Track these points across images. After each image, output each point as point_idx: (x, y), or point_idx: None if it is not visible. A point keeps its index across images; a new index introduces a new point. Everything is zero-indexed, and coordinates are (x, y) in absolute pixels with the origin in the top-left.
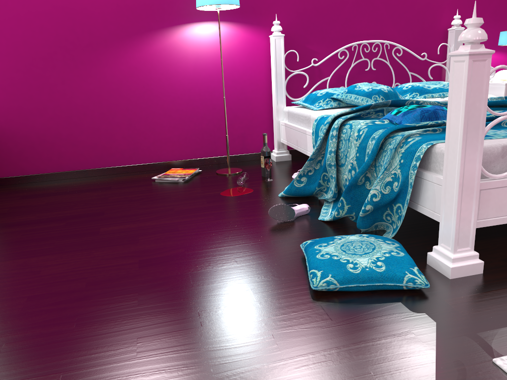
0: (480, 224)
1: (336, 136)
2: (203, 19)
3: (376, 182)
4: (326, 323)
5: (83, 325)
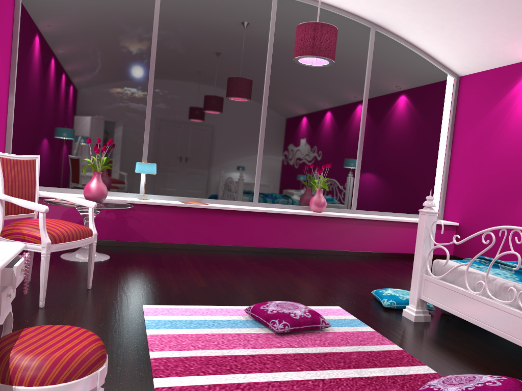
0: (423, 298)
1: None
2: None
3: None
4: (351, 294)
5: (336, 273)
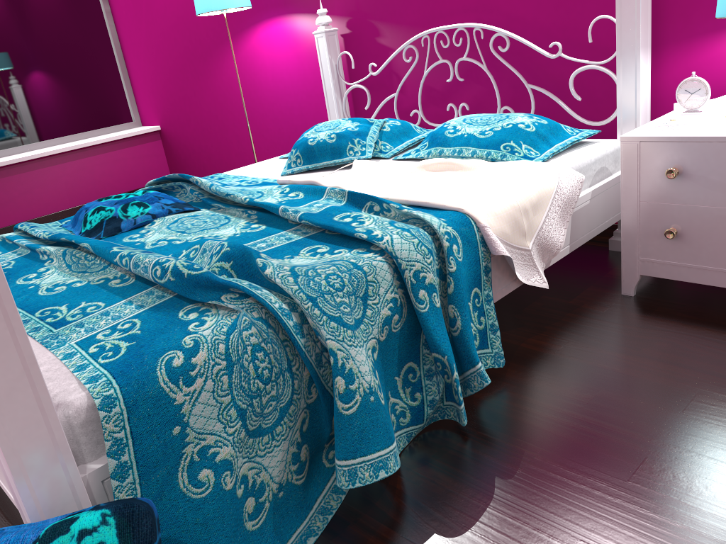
0: None
1: None
2: (270, 14)
3: None
4: None
5: None
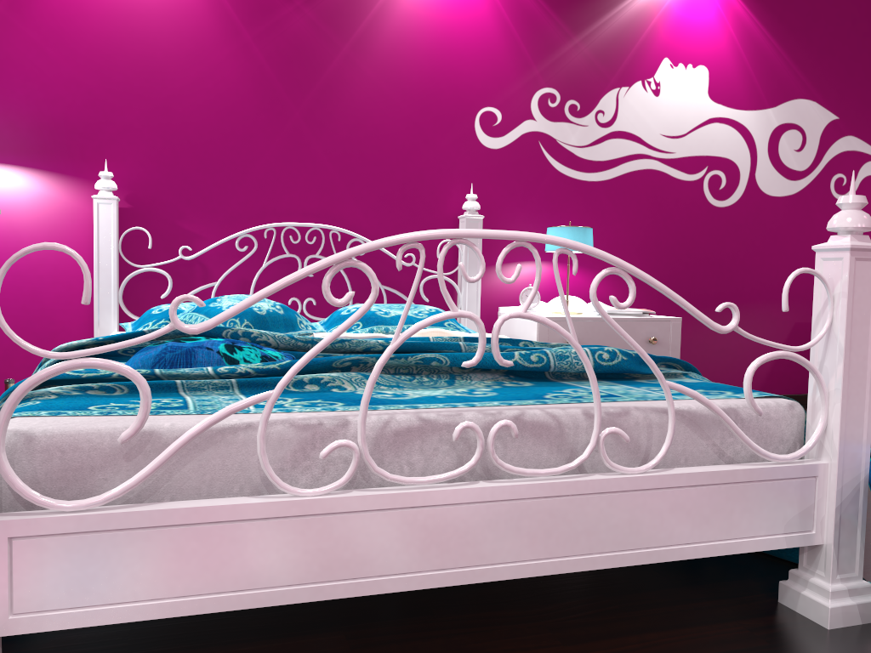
0: (21, 627)
1: None
2: None
3: None
4: None
5: None
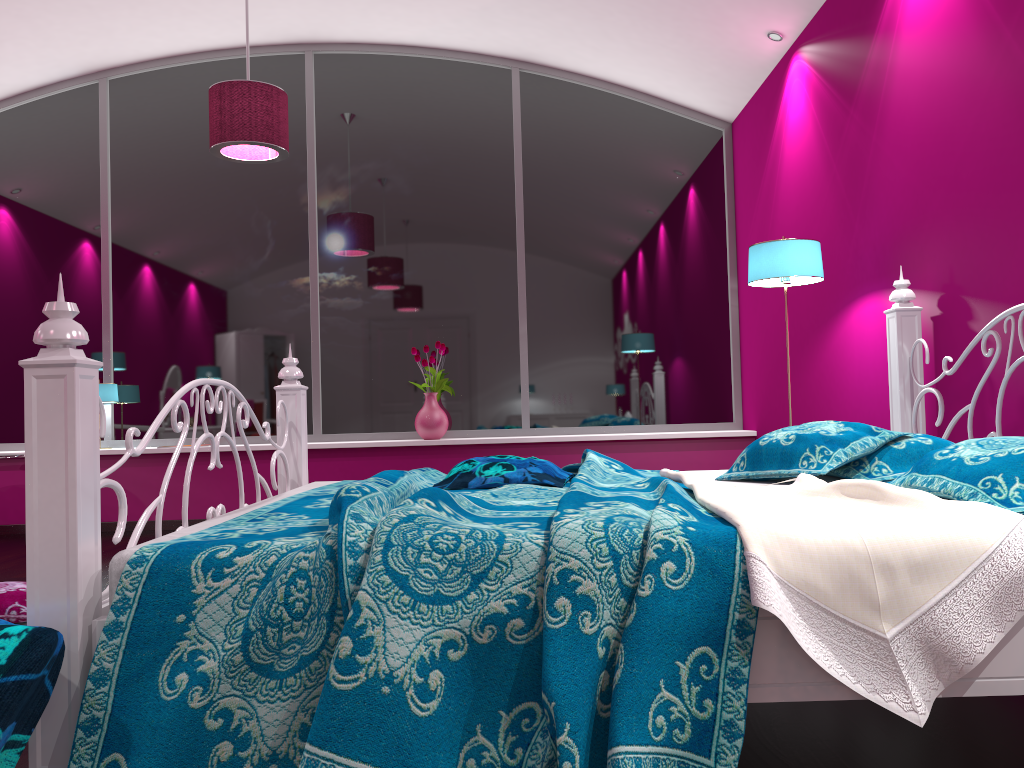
0: None
1: None
2: (864, 290)
3: None
4: None
5: None
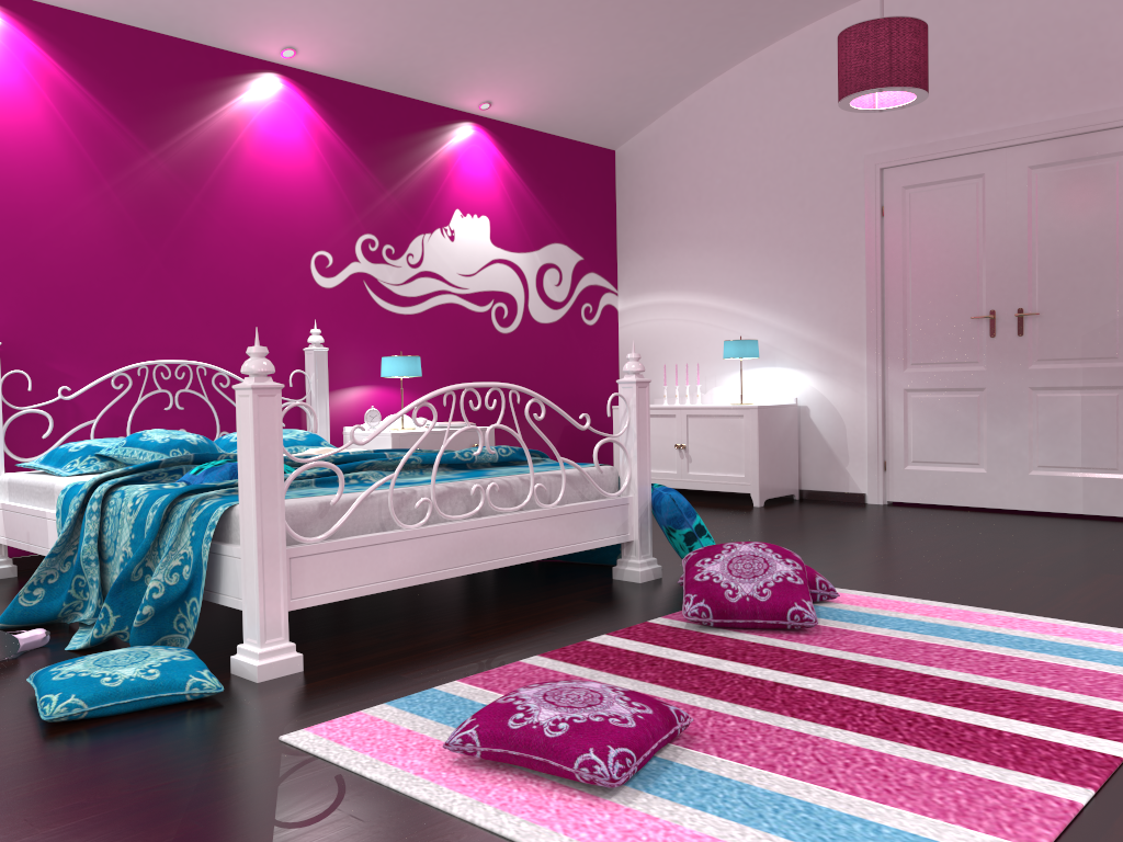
0: (296, 605)
1: (98, 512)
2: None
3: (157, 568)
4: (63, 752)
5: None
